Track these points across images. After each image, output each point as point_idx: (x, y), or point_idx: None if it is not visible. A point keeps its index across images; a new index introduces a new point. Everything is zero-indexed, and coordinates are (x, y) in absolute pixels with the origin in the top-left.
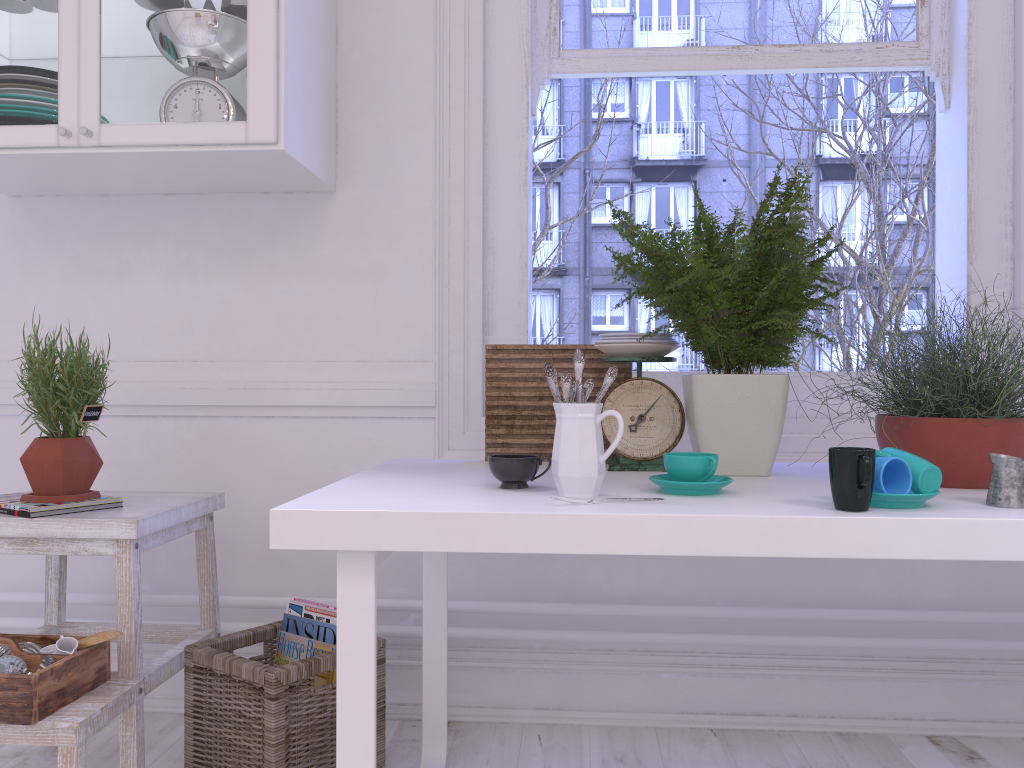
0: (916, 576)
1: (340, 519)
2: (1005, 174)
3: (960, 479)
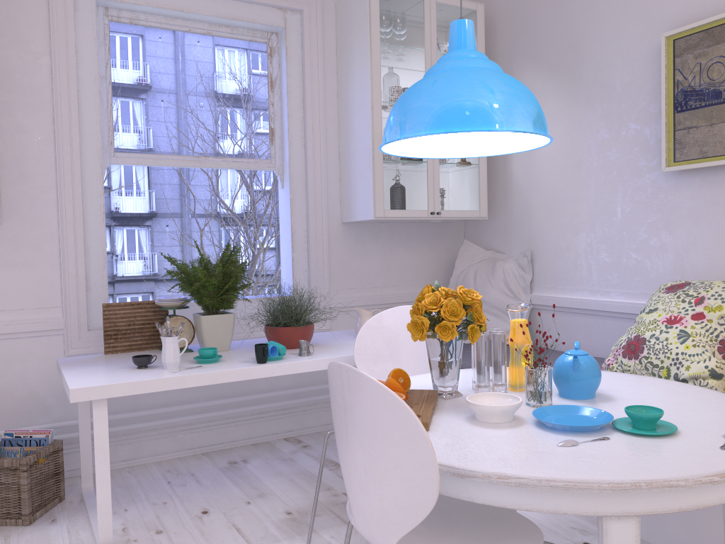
0: (278, 377)
1: (97, 388)
2: (304, 218)
3: (291, 346)
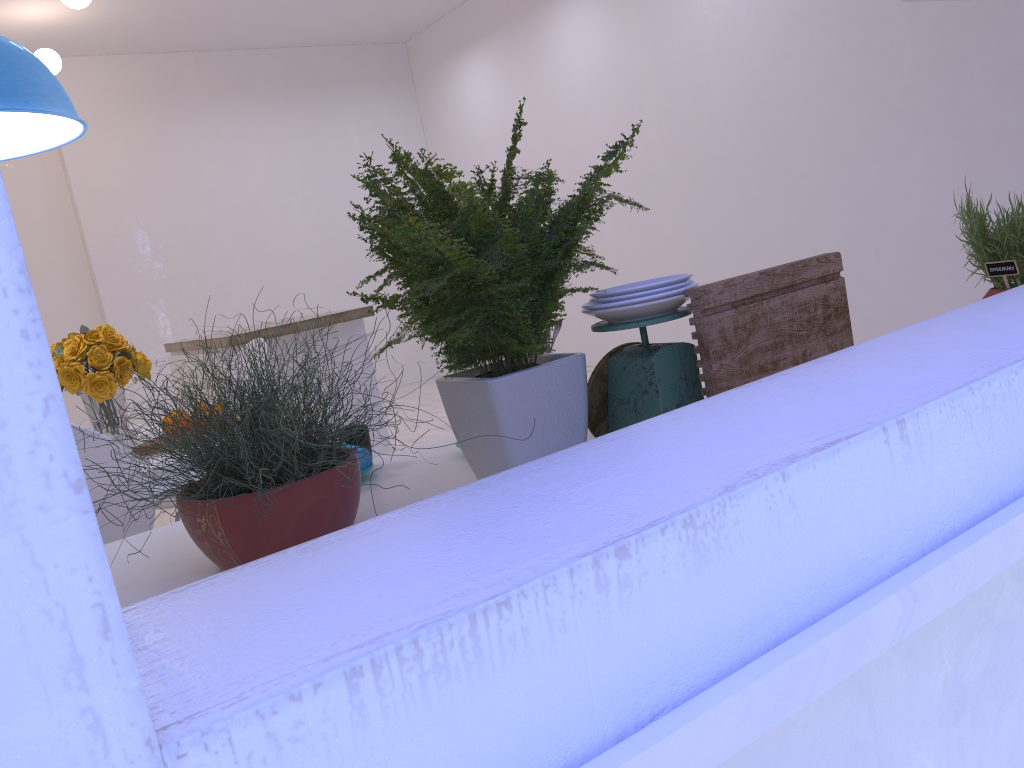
0: None
1: None
2: None
3: None
